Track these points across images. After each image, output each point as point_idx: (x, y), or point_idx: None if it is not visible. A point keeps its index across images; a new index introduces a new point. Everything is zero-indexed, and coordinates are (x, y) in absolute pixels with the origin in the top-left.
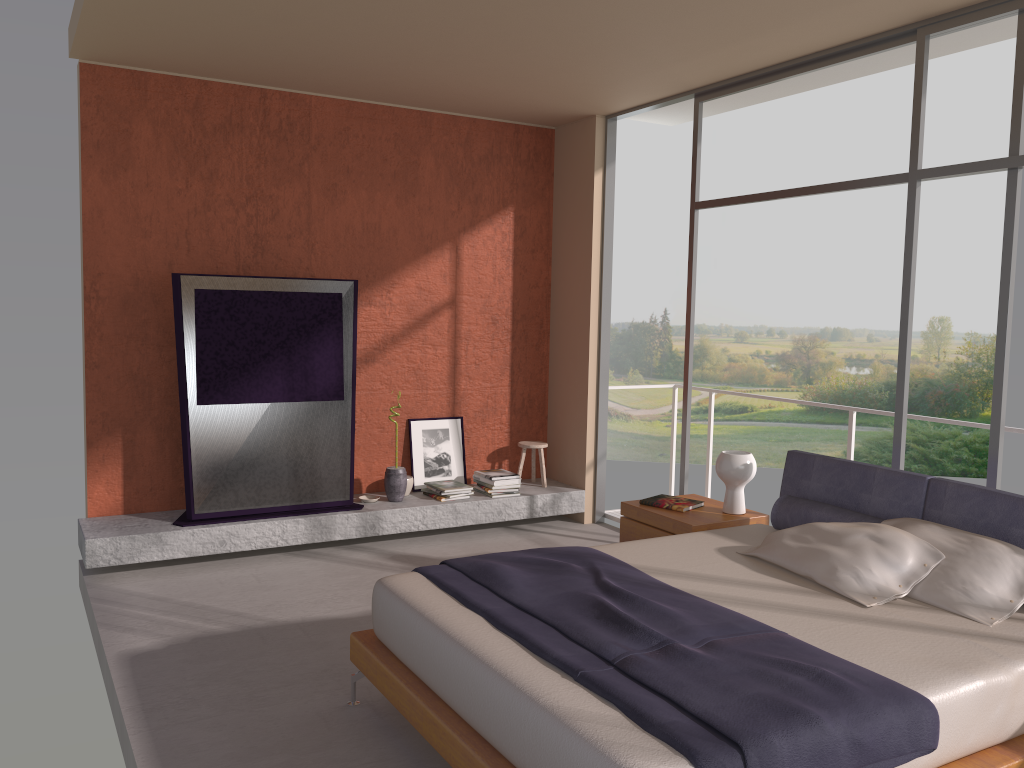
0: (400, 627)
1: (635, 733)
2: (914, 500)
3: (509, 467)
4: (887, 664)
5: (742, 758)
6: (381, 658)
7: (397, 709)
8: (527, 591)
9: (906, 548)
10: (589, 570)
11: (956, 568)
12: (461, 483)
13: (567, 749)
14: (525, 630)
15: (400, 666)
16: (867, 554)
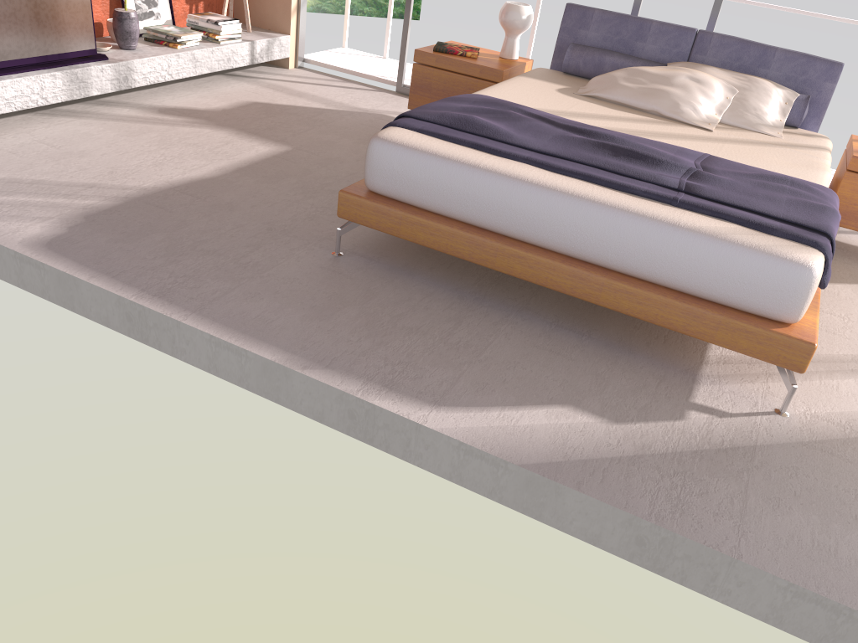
0: (441, 180)
1: (767, 237)
2: (683, 48)
3: (204, 10)
4: (785, 170)
5: (830, 242)
6: (406, 210)
7: (443, 251)
8: (526, 138)
9: (716, 86)
10: (528, 116)
11: (747, 99)
12: (184, 28)
13: (729, 256)
14: (584, 172)
15: (431, 215)
16: (695, 92)
